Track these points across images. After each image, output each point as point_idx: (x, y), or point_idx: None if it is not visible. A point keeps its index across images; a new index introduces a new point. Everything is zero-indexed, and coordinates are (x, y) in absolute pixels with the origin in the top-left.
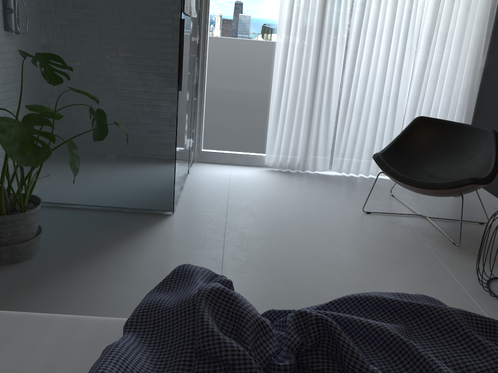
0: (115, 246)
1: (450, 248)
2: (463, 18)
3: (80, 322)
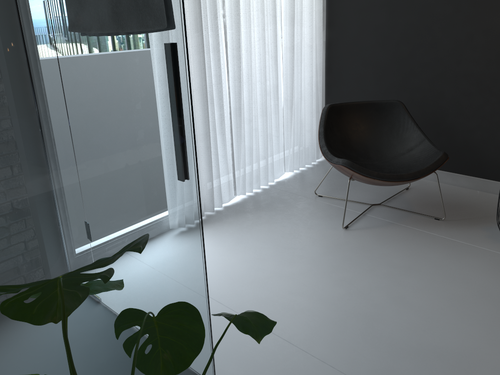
0: None
1: (444, 225)
2: None
3: None
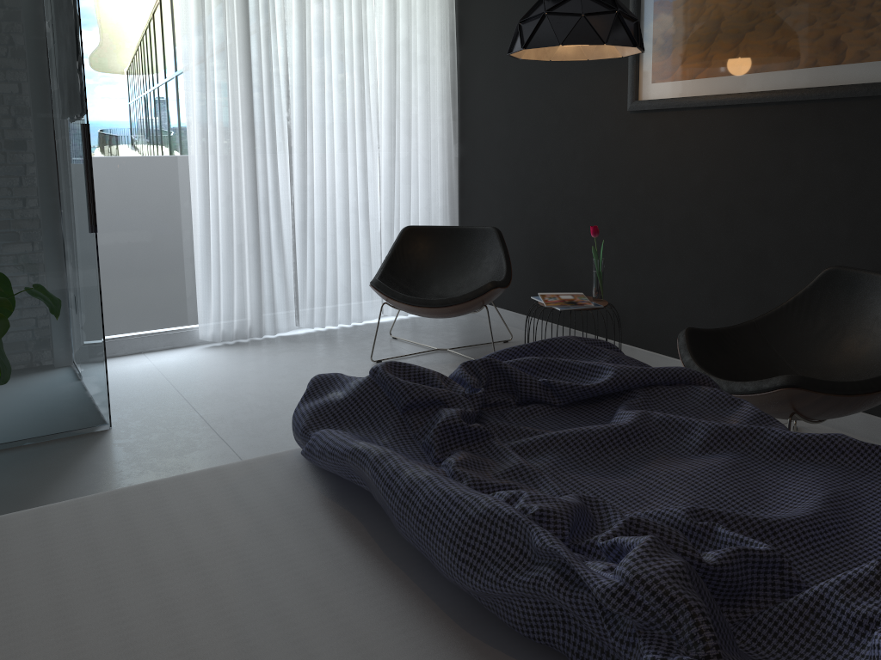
0: (58, 484)
1: None
2: (424, 99)
3: (221, 469)
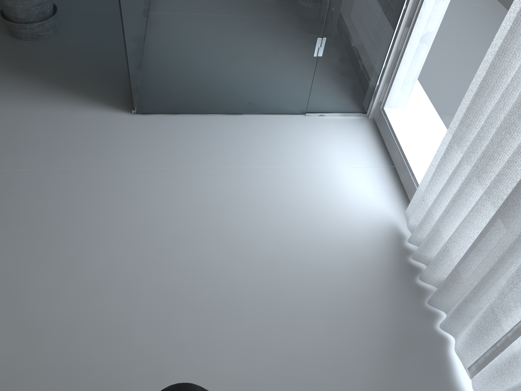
0: (38, 82)
1: None
2: None
3: None
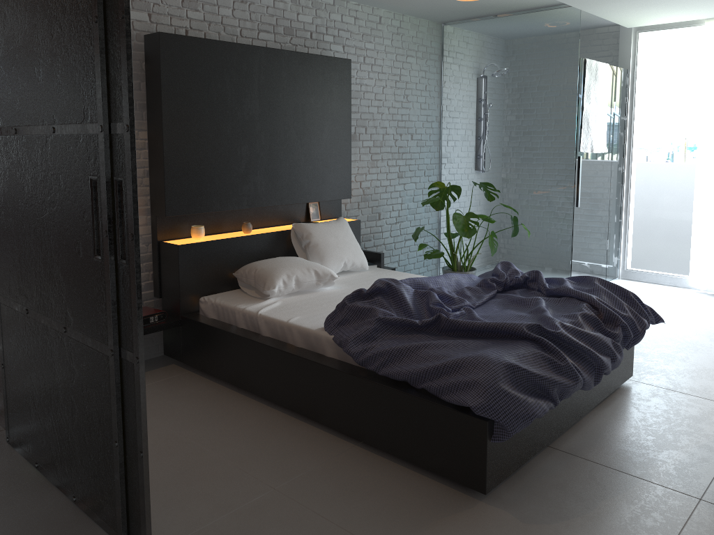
0: None
1: None
2: None
3: None
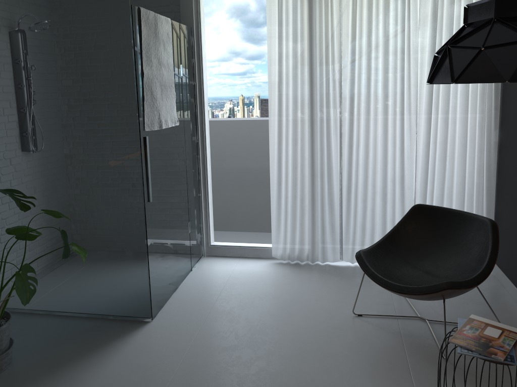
0: (79, 360)
1: (435, 362)
2: (463, 92)
3: None
